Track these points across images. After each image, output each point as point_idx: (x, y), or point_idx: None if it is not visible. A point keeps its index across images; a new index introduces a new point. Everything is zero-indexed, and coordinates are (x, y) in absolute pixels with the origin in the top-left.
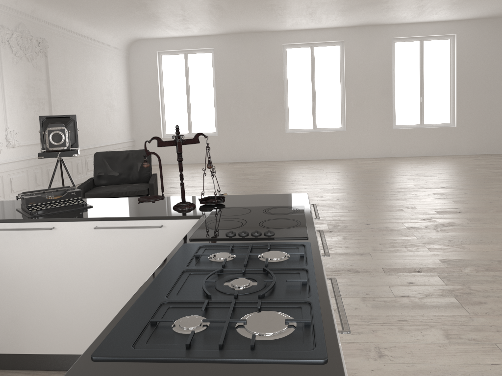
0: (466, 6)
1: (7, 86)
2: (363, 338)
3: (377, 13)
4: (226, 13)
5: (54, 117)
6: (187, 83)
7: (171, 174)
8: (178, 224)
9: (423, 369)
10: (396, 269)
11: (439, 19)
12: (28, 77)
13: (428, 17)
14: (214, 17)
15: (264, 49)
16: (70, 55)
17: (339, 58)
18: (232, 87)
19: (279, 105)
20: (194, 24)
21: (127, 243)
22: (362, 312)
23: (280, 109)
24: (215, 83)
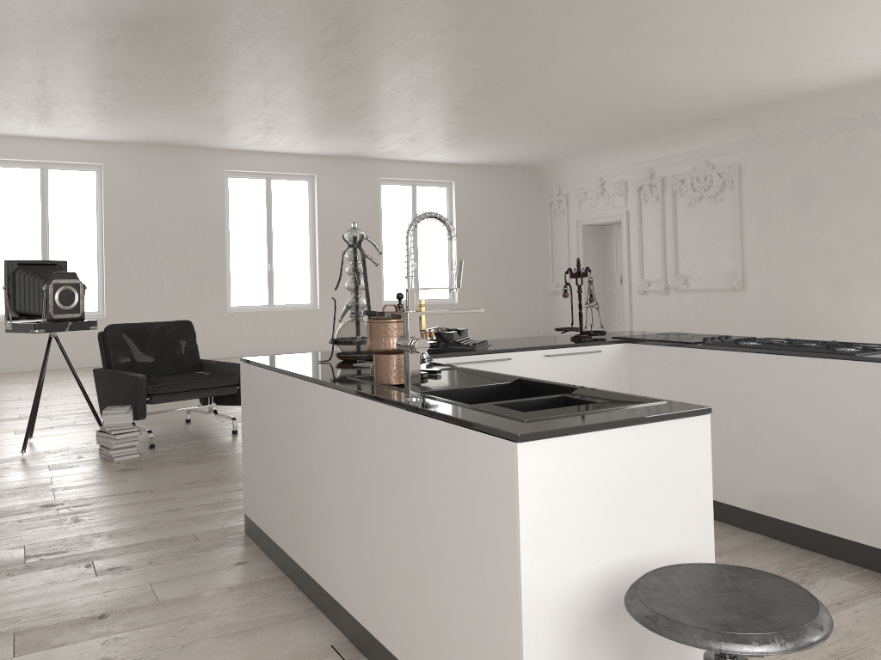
0: (481, 149)
1: None
2: None
3: (379, 143)
4: (180, 114)
5: (30, 264)
6: (44, 222)
7: (60, 384)
8: (609, 349)
9: None
10: None
11: (438, 160)
12: None
13: (429, 156)
14: (150, 117)
15: (194, 175)
16: None
17: (309, 200)
18: (135, 234)
19: (218, 266)
20: (98, 122)
21: (569, 370)
22: None
23: (219, 274)
24: (104, 225)
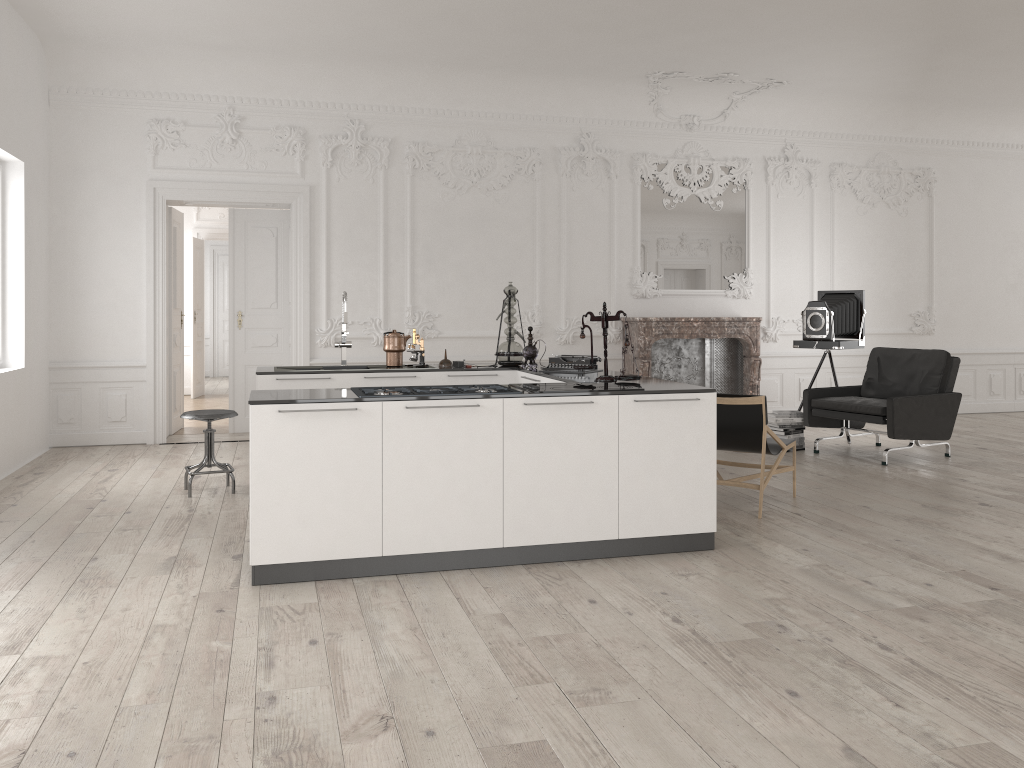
0: None
1: (841, 248)
2: (712, 568)
3: None
4: None
5: (834, 293)
6: None
7: None
8: None
9: (676, 589)
10: (978, 577)
11: None
12: (884, 232)
13: None
14: None
15: None
16: (994, 186)
17: None
18: None
19: None
20: None
21: None
22: (779, 565)
23: None
24: None
